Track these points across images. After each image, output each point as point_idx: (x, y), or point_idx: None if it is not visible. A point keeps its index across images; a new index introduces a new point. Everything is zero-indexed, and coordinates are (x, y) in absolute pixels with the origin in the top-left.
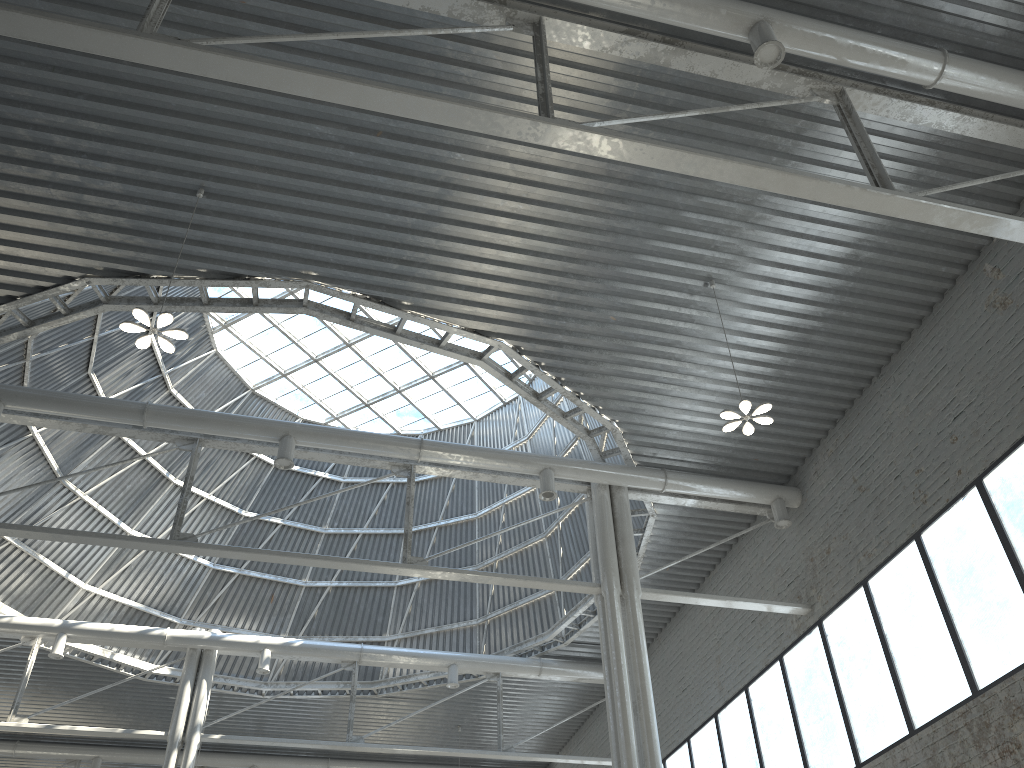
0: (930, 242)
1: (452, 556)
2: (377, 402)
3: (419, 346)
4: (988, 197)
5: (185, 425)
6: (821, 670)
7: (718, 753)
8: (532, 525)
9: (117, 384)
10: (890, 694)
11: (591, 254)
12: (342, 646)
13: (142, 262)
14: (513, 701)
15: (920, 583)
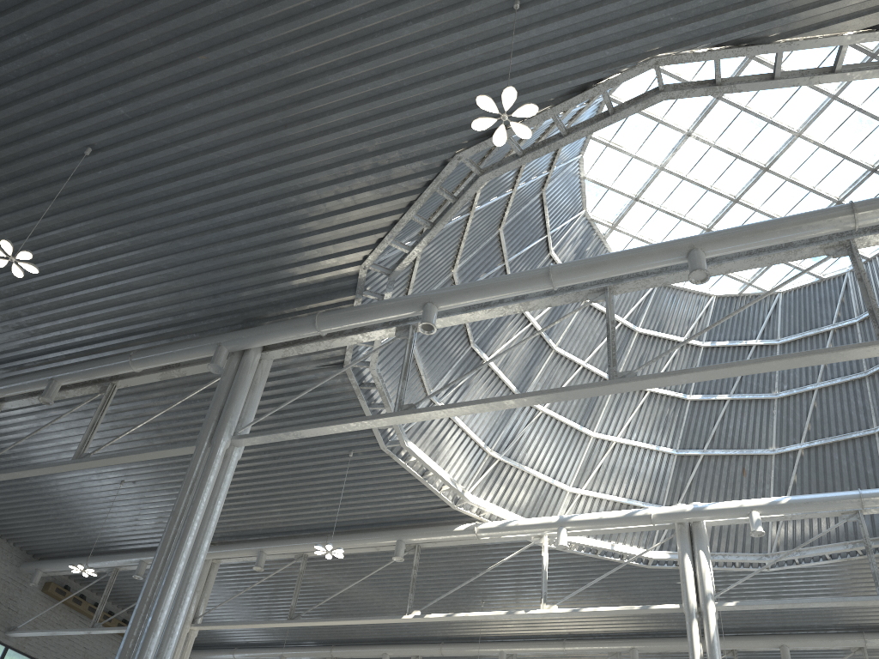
0: None
1: None
2: None
3: (809, 82)
4: None
5: (589, 273)
6: None
7: None
8: None
9: None
10: None
11: None
12: (836, 495)
13: (495, 116)
14: None
15: None
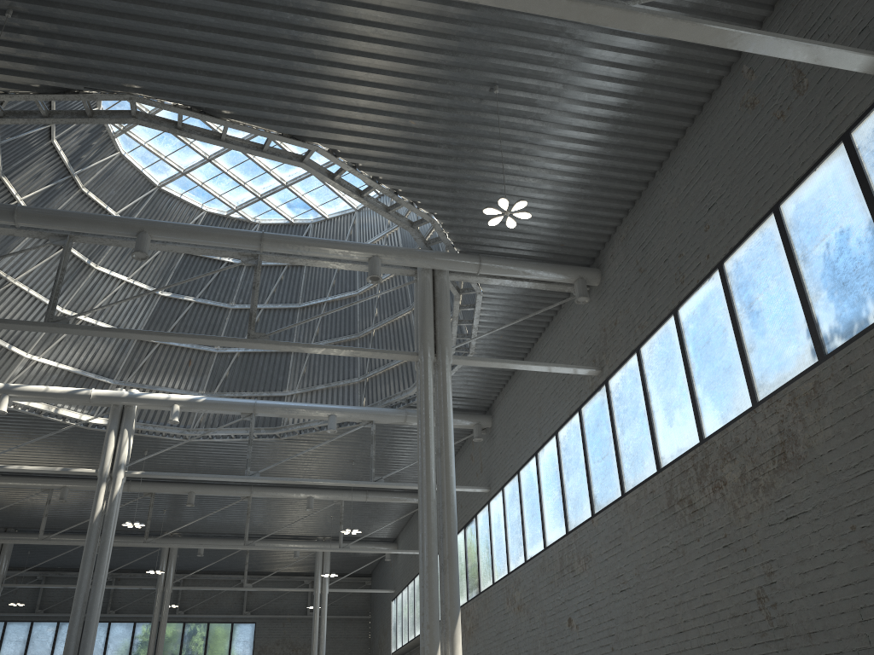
0: (693, 45)
1: (338, 326)
2: (269, 196)
3: (244, 151)
4: (743, 1)
5: (52, 224)
6: (605, 420)
7: (536, 483)
8: (401, 300)
9: (29, 185)
10: (647, 440)
11: (381, 63)
12: (239, 401)
13: None
14: (392, 442)
15: (674, 351)
